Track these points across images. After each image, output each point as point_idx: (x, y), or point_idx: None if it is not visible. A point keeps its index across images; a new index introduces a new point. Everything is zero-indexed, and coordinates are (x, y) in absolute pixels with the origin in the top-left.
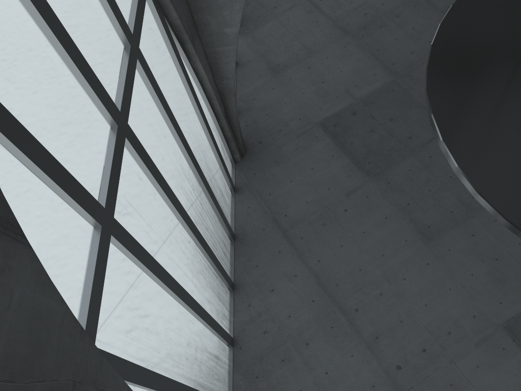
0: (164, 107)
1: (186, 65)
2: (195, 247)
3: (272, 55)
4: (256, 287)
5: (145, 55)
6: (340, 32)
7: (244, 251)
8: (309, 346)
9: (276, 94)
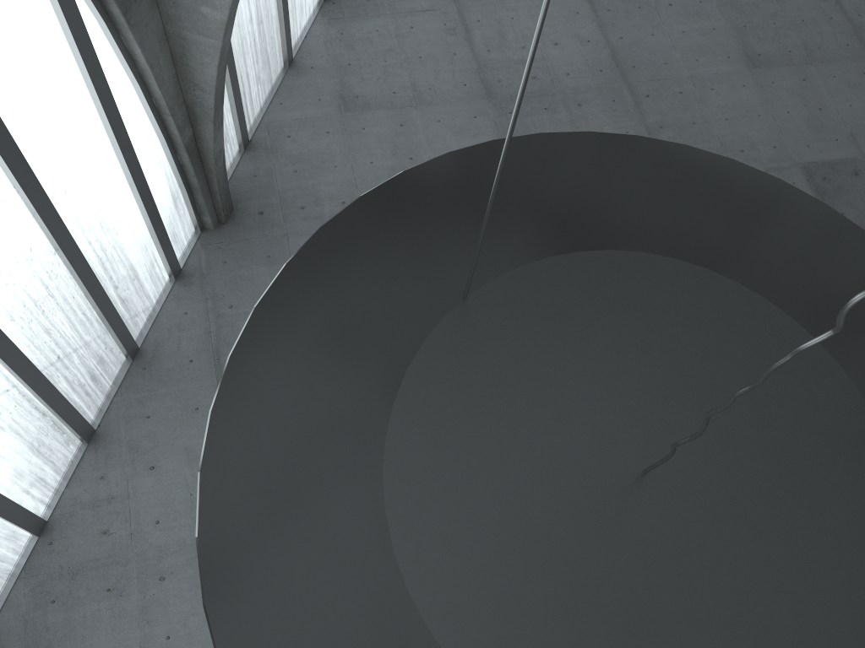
0: None
1: (109, 40)
2: None
3: (355, 76)
4: (129, 452)
5: None
6: (480, 89)
7: (141, 383)
8: (163, 584)
9: (327, 145)
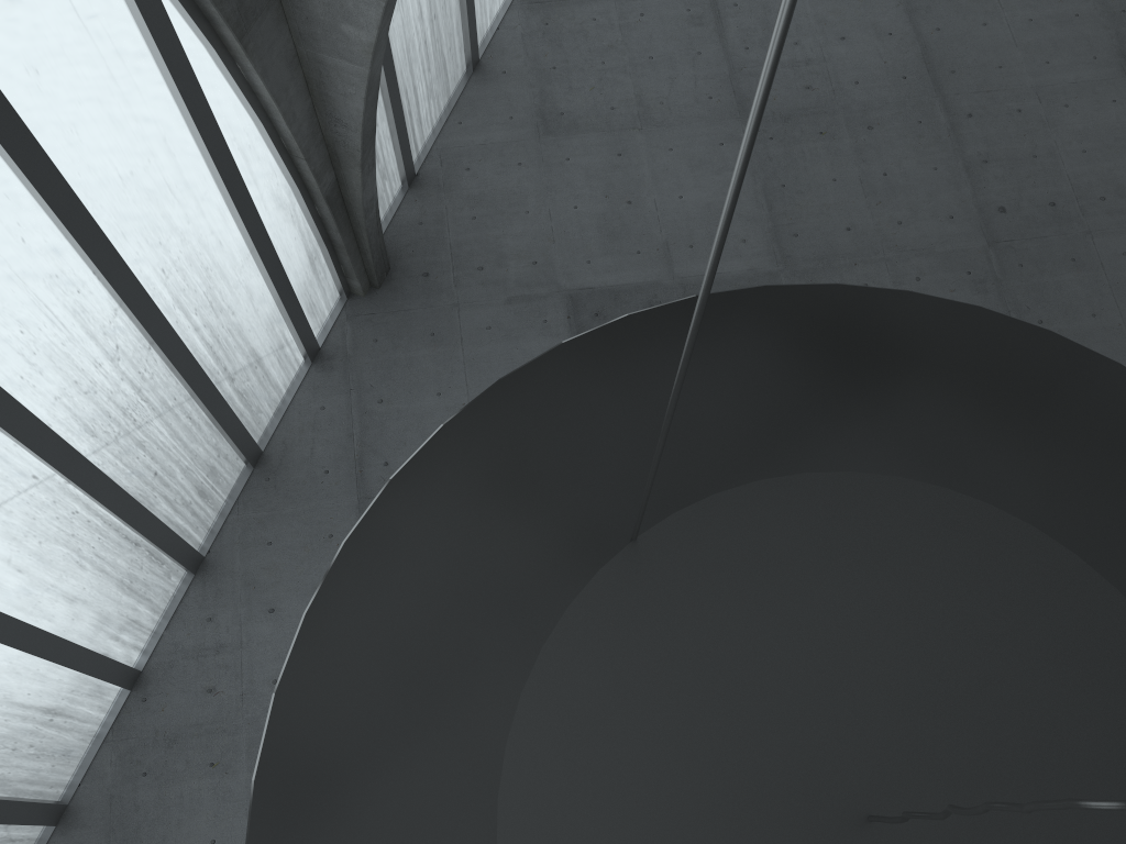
0: (34, 178)
1: (221, 69)
2: (62, 486)
3: (561, 85)
4: (245, 588)
5: (8, 43)
6: (731, 104)
7: (263, 499)
8: None
9: (518, 182)
